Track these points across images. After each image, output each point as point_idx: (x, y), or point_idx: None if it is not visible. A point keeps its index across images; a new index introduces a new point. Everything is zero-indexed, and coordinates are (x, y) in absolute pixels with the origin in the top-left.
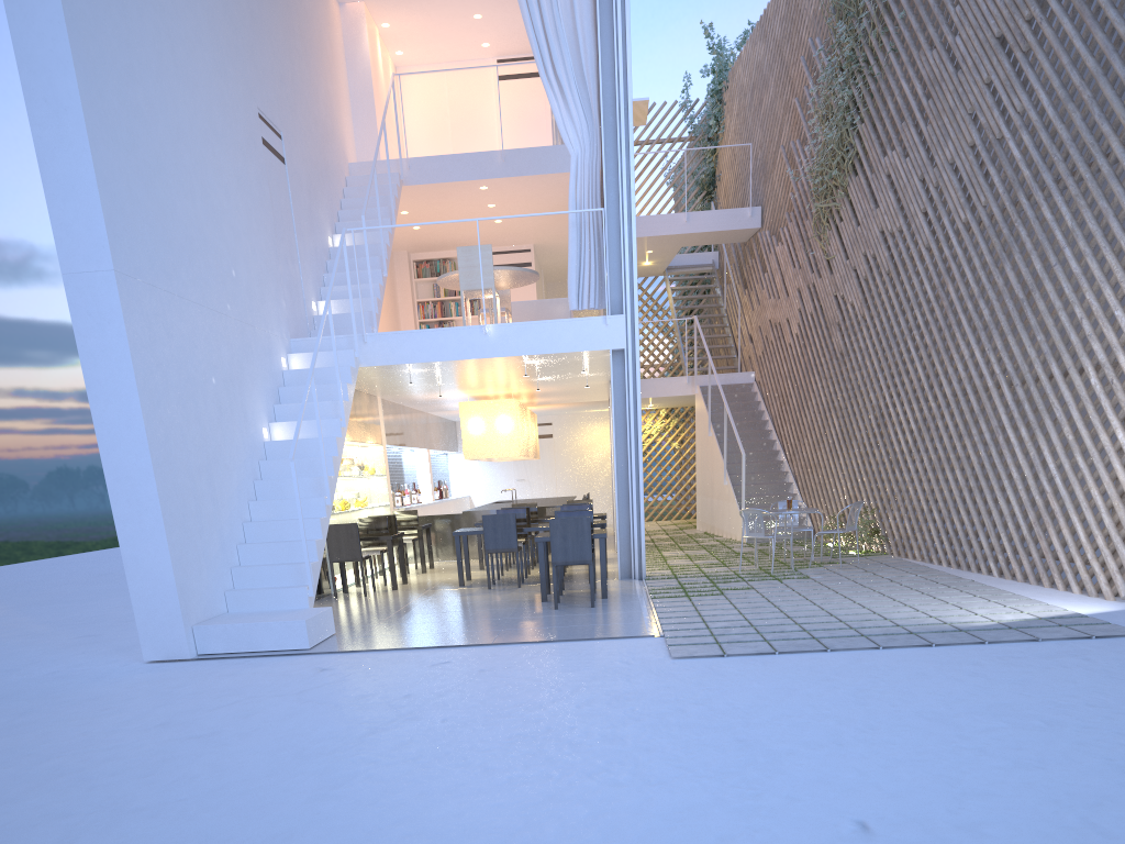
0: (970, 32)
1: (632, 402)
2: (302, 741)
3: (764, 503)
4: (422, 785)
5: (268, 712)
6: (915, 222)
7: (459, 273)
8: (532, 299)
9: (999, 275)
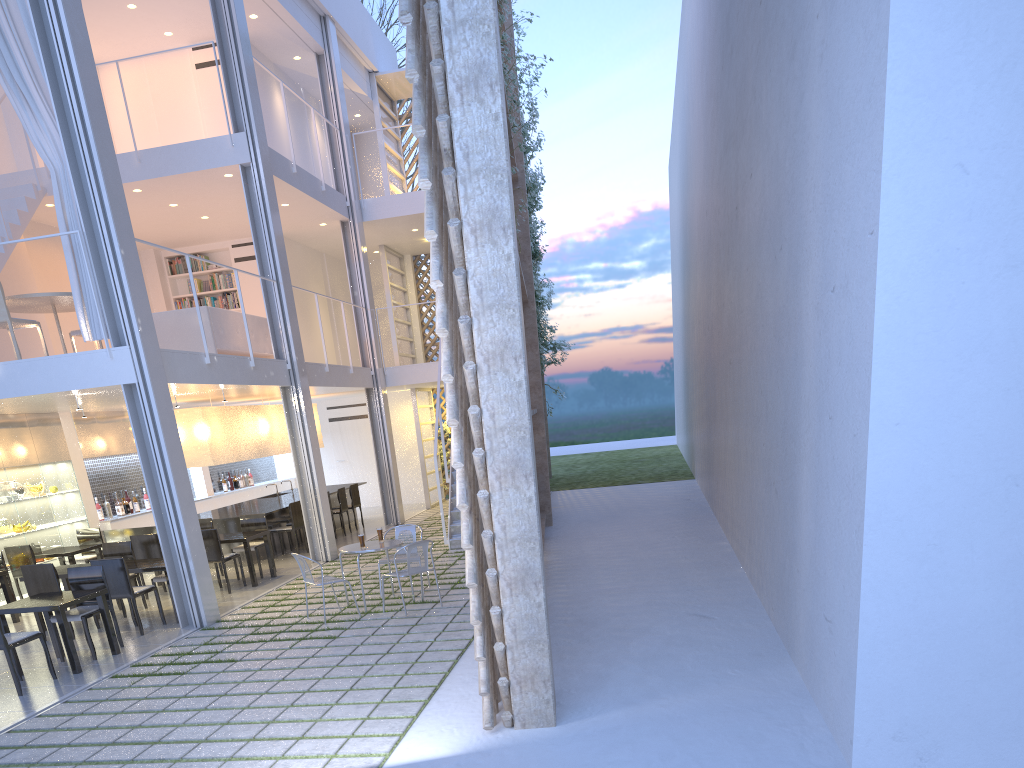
0: None
1: (155, 441)
2: None
3: None
4: None
5: None
6: None
7: None
8: None
9: None
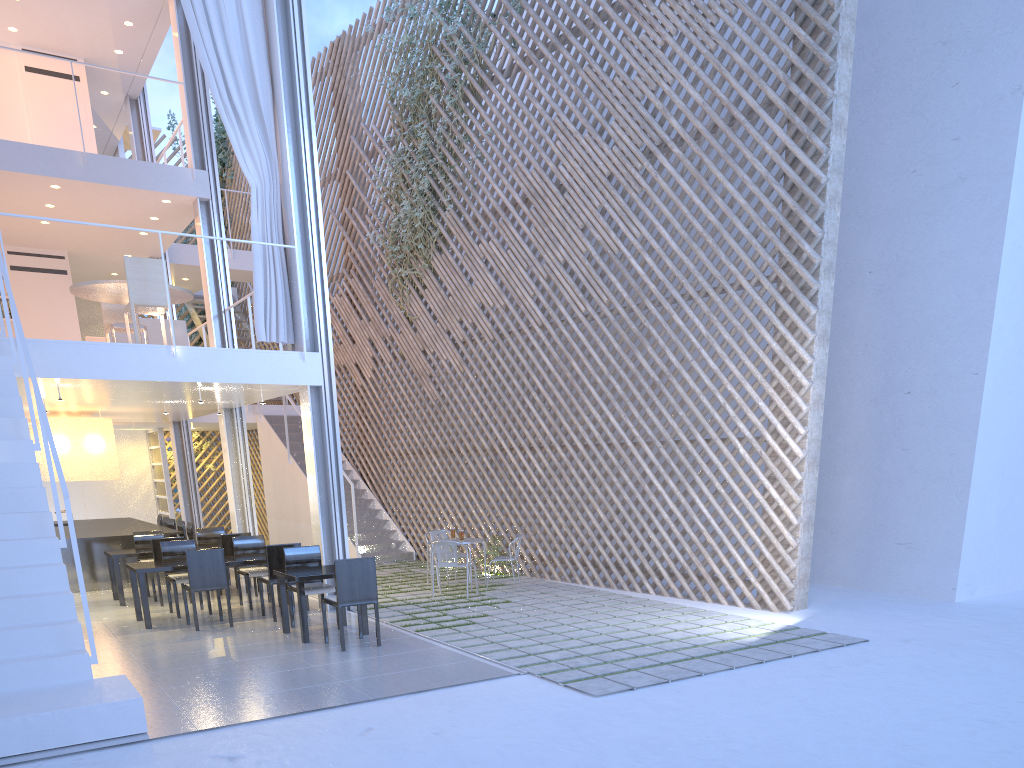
0: (576, 165)
1: (332, 438)
2: None
3: (363, 528)
4: None
5: None
6: (525, 304)
7: (129, 284)
8: (71, 309)
9: (629, 359)
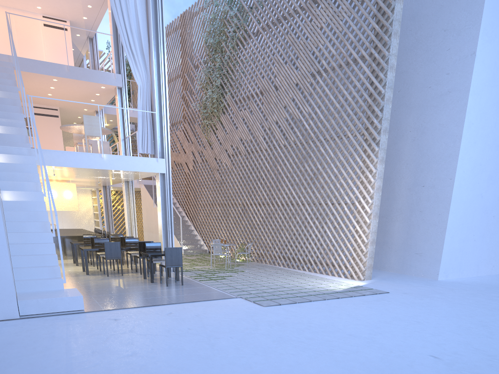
0: (283, 78)
1: (168, 196)
2: (189, 352)
3: (185, 238)
4: (282, 362)
5: (139, 341)
6: (259, 139)
7: (84, 127)
8: (60, 133)
9: (301, 166)
